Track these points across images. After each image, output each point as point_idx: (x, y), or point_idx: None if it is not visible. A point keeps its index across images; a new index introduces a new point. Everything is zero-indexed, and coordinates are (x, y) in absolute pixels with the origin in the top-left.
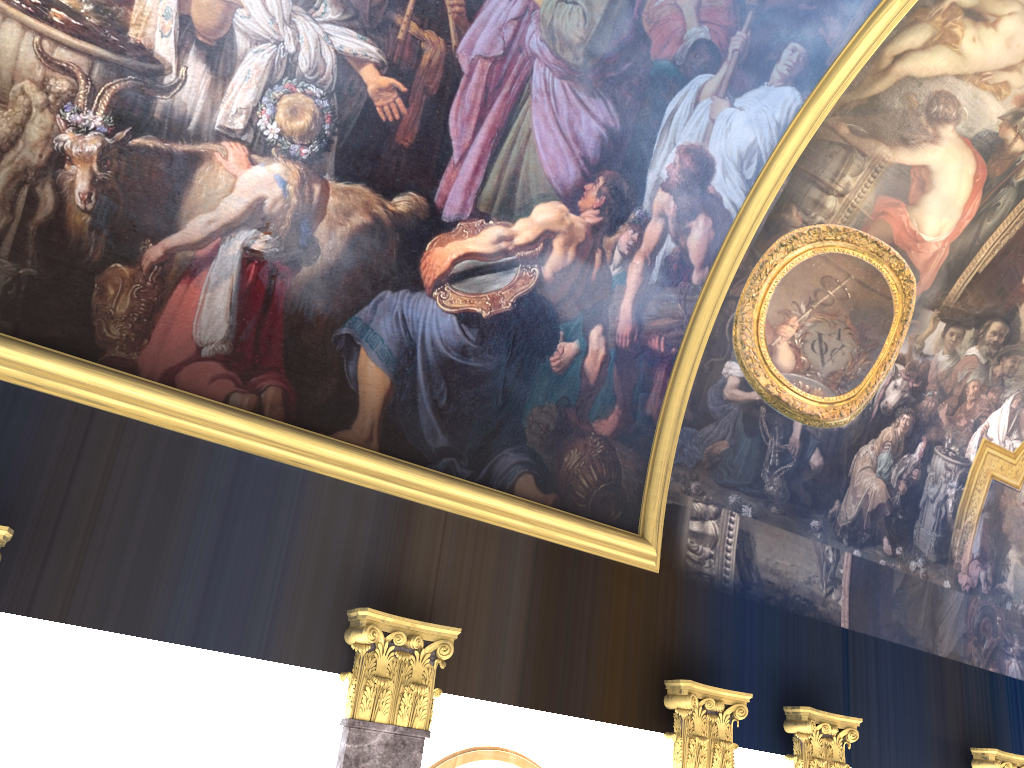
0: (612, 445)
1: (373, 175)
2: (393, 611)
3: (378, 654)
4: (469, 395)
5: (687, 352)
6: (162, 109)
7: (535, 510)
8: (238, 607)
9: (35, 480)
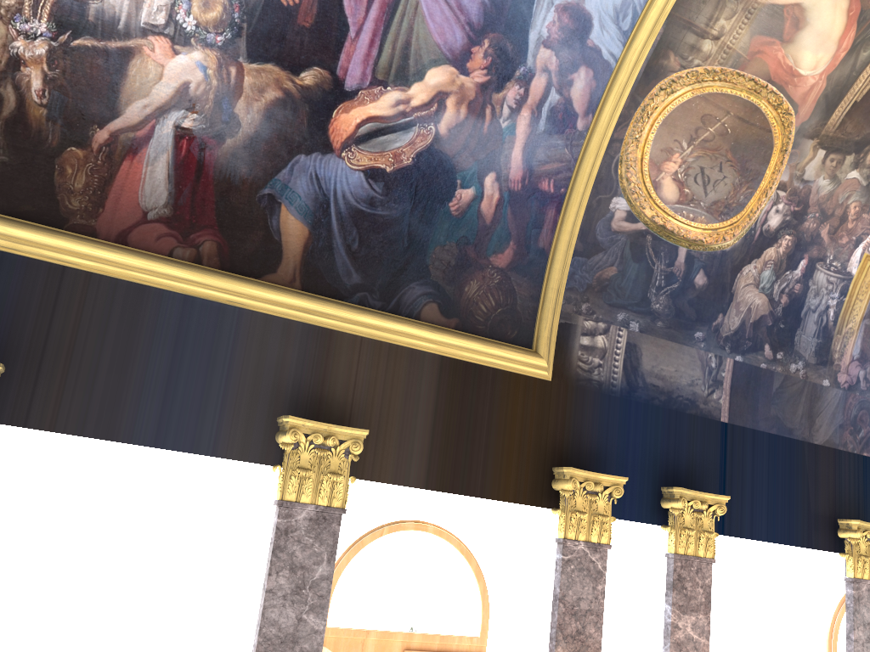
0: (508, 275)
1: (281, 55)
2: (318, 417)
3: (301, 451)
4: (378, 239)
5: (574, 191)
6: (95, 12)
7: (437, 333)
8: (190, 417)
9: (22, 324)
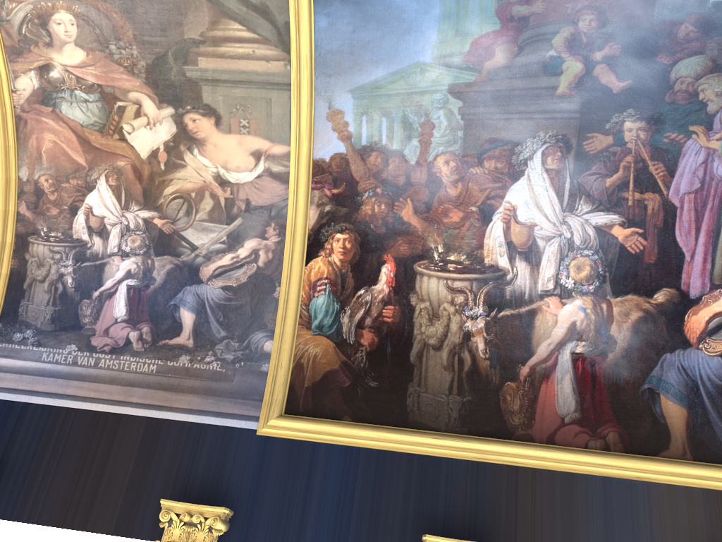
0: None
1: (636, 286)
2: None
3: None
4: None
5: None
6: (509, 293)
7: None
8: None
9: (498, 512)
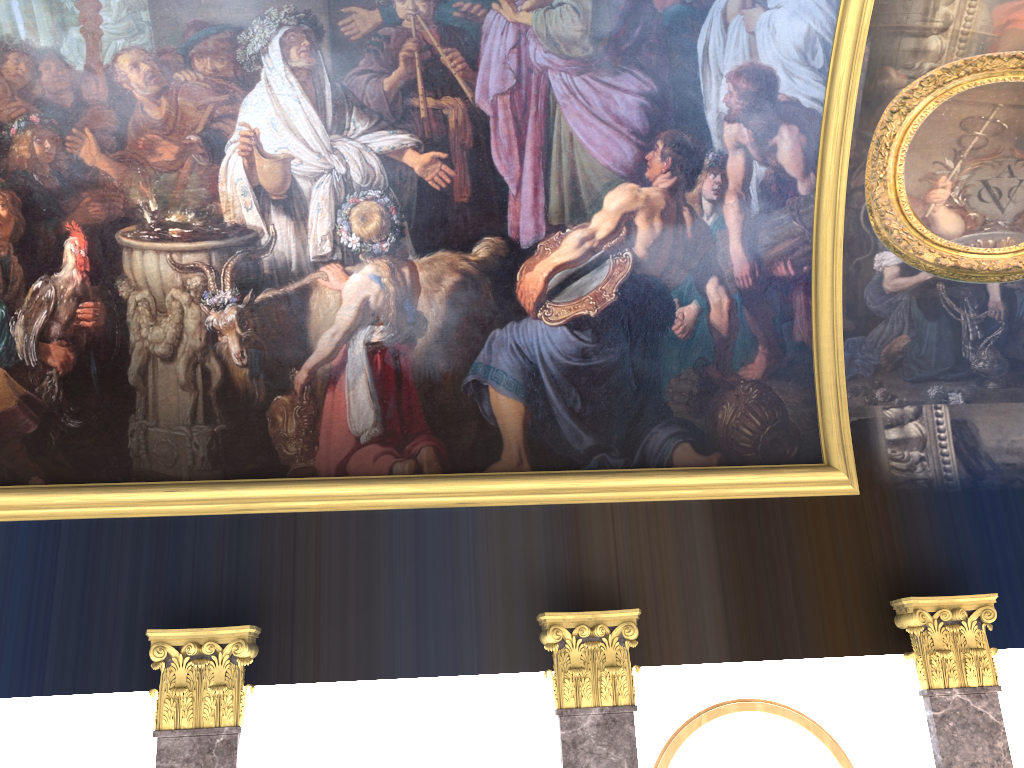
0: (767, 385)
1: (447, 238)
2: (583, 605)
3: (569, 649)
4: (602, 391)
5: (820, 265)
6: (268, 264)
7: (697, 476)
8: (446, 636)
9: (269, 581)
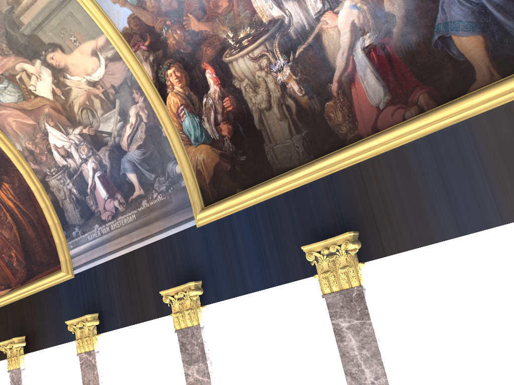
0: None
1: None
2: None
3: None
4: None
5: None
6: (294, 33)
7: None
8: (473, 207)
9: (356, 204)
